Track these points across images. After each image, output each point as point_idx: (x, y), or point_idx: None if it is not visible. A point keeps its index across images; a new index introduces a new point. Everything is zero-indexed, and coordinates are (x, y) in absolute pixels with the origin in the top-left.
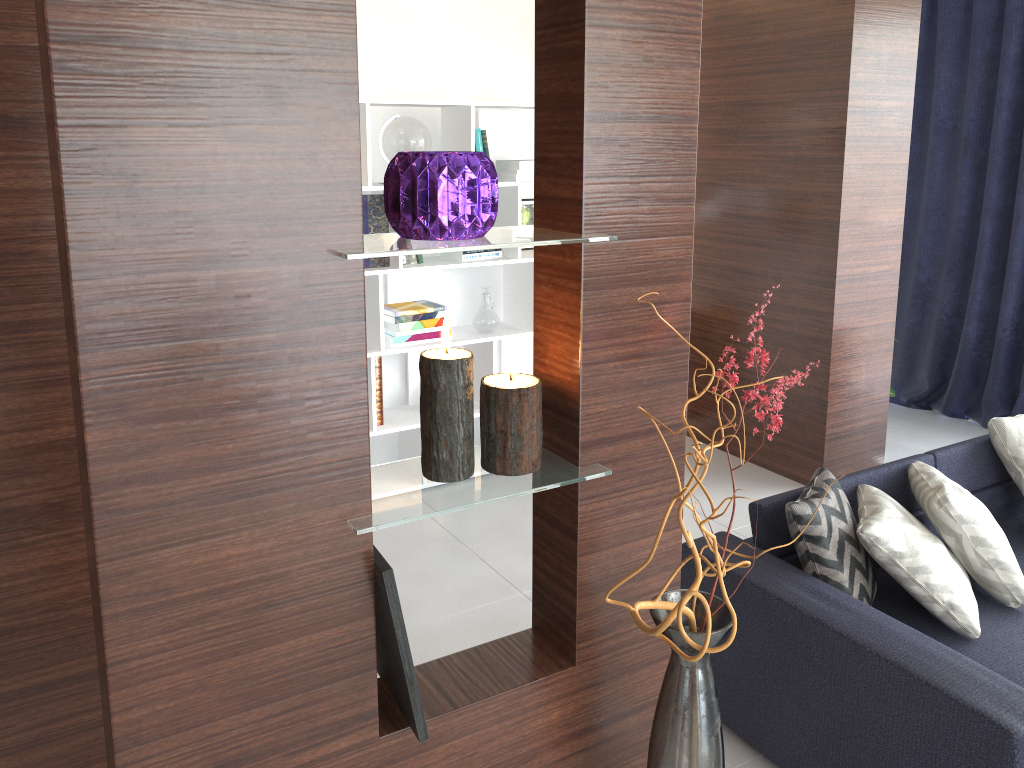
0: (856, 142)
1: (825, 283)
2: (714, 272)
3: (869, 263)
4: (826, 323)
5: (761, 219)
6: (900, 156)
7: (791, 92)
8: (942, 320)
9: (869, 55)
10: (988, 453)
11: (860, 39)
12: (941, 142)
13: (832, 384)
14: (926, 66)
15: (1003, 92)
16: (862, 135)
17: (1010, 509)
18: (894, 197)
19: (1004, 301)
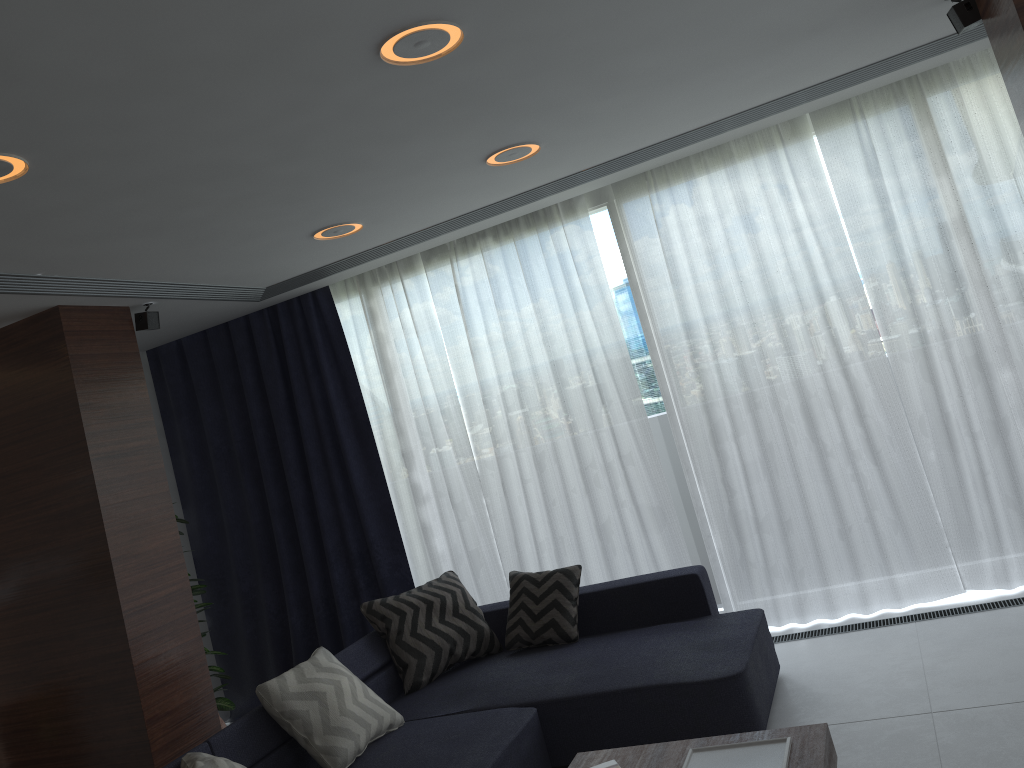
0: (108, 484)
1: (115, 622)
2: (10, 654)
3: (156, 589)
4: (127, 661)
5: (43, 582)
6: (159, 485)
7: (39, 455)
8: (272, 619)
9: (100, 408)
10: (265, 718)
11: (86, 396)
12: (223, 465)
13: (150, 719)
14: (193, 406)
15: (254, 413)
16: (113, 476)
17: (303, 762)
18: (164, 522)
19: (310, 583)
